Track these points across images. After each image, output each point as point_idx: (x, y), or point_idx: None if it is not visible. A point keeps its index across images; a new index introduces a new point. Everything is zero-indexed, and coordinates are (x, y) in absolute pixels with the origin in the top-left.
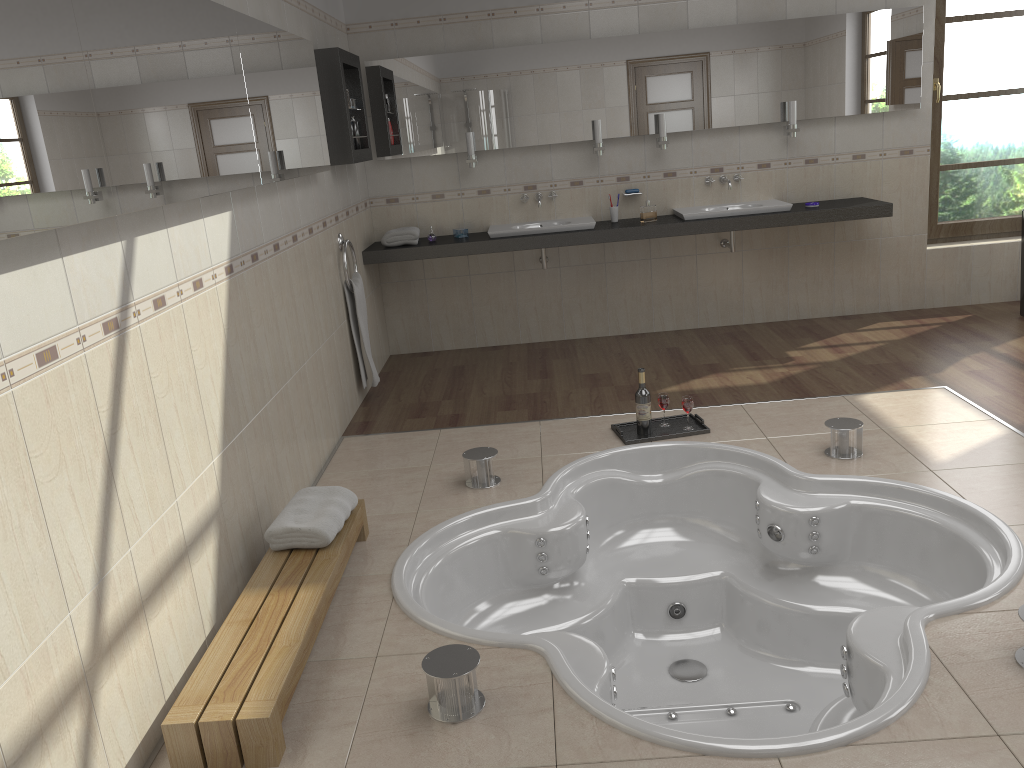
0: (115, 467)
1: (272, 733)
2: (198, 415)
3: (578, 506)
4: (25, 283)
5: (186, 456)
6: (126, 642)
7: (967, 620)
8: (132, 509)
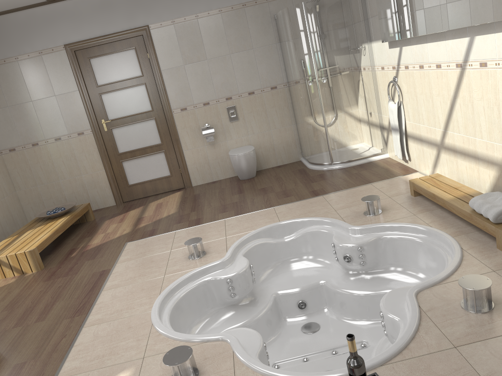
0: (453, 107)
1: (409, 185)
2: (497, 120)
3: (387, 309)
4: (435, 46)
5: (485, 129)
6: (450, 153)
7: (208, 263)
8: (457, 124)
